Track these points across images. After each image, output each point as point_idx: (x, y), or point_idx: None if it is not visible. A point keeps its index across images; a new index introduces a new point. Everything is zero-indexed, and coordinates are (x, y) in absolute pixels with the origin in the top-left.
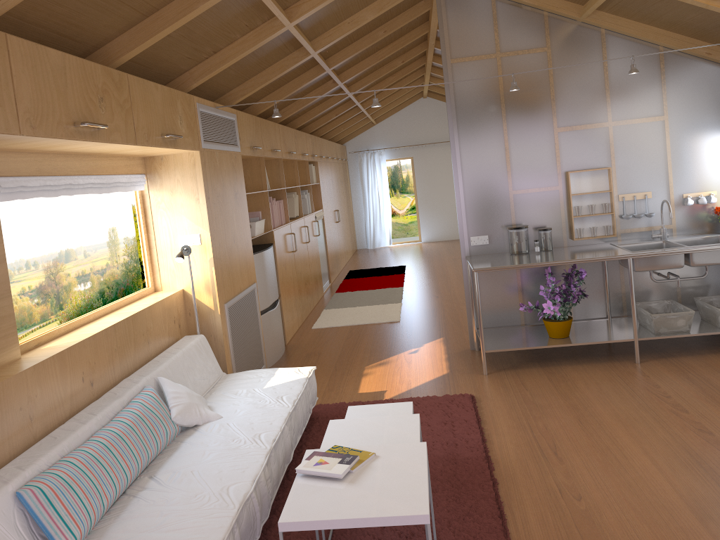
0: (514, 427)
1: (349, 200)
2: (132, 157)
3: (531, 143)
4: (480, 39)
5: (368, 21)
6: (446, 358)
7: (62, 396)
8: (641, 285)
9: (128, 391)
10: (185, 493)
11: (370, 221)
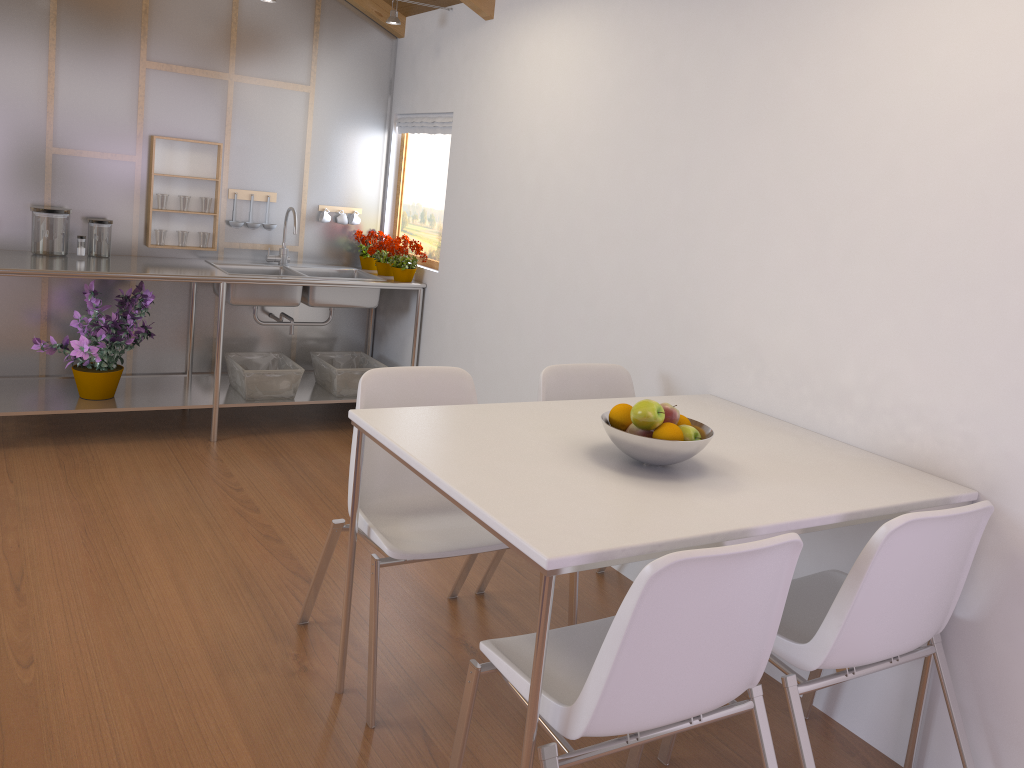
0: None
1: None
2: None
3: (97, 75)
4: None
5: None
6: None
7: None
8: (244, 328)
9: None
10: None
11: None
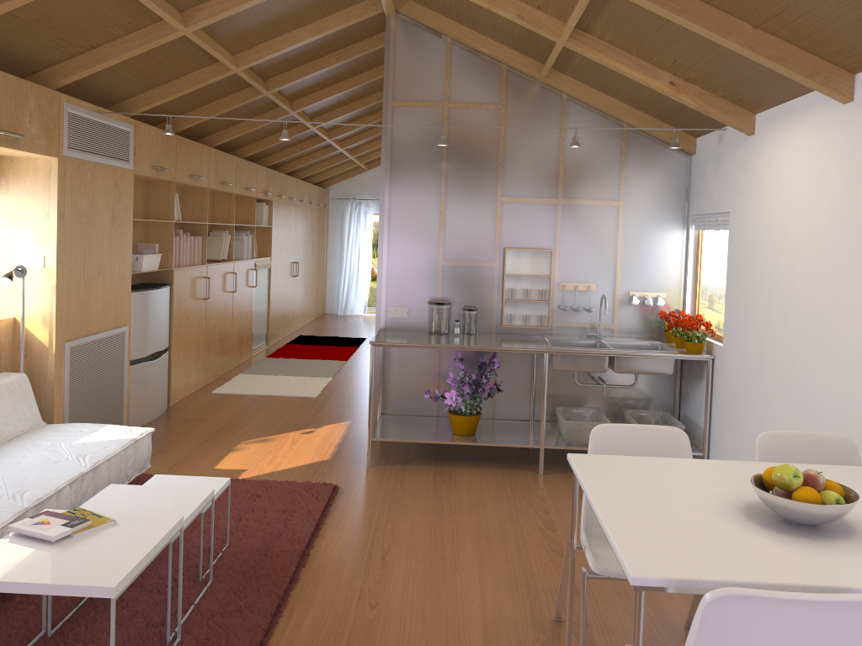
0: (359, 524)
1: (323, 254)
2: None
3: (470, 210)
4: (428, 83)
5: (305, 43)
6: (339, 443)
7: None
8: (572, 388)
9: None
10: None
11: (345, 282)
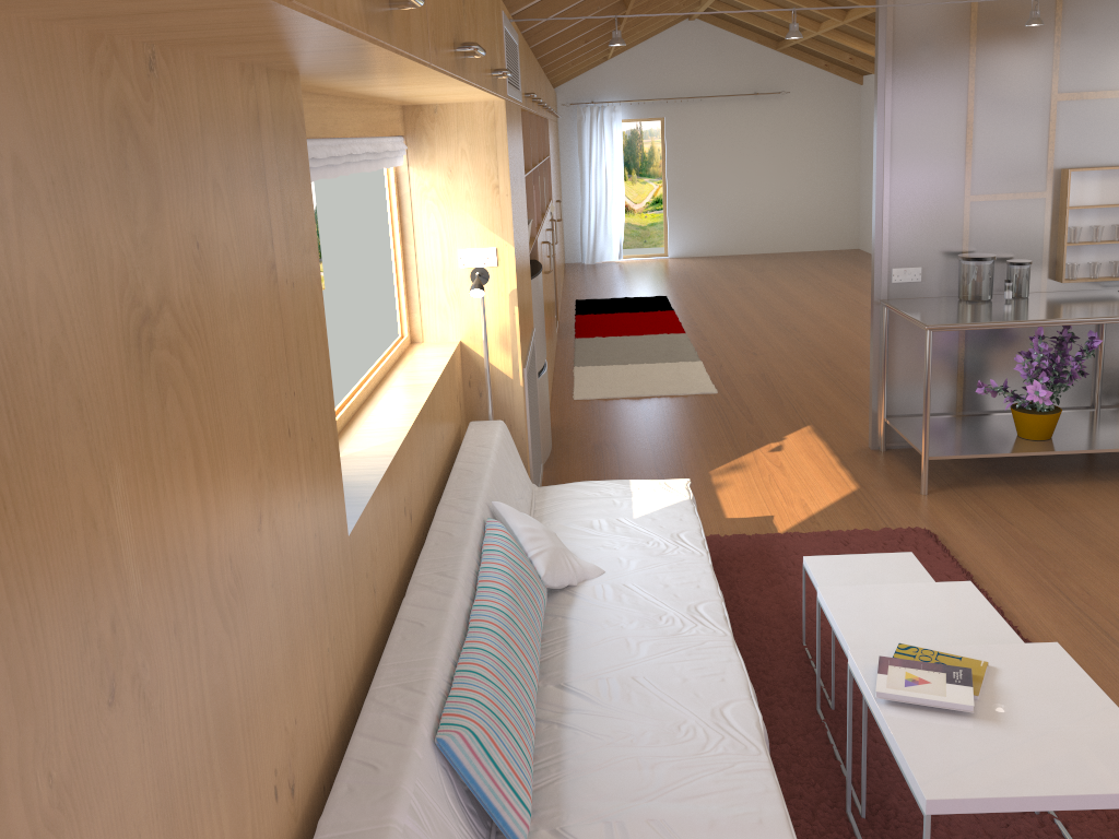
0: (1032, 589)
1: (560, 184)
2: (394, 104)
3: (1011, 118)
4: None
5: None
6: (839, 462)
7: (393, 543)
8: None
9: (471, 531)
10: (656, 722)
11: (590, 219)
